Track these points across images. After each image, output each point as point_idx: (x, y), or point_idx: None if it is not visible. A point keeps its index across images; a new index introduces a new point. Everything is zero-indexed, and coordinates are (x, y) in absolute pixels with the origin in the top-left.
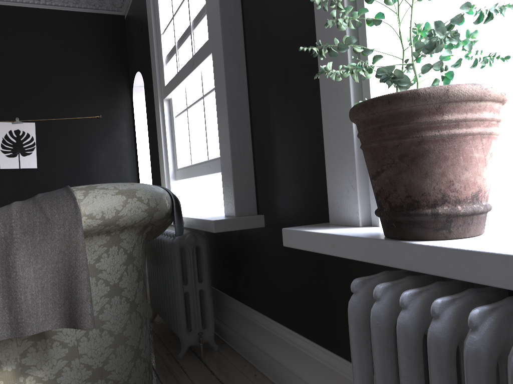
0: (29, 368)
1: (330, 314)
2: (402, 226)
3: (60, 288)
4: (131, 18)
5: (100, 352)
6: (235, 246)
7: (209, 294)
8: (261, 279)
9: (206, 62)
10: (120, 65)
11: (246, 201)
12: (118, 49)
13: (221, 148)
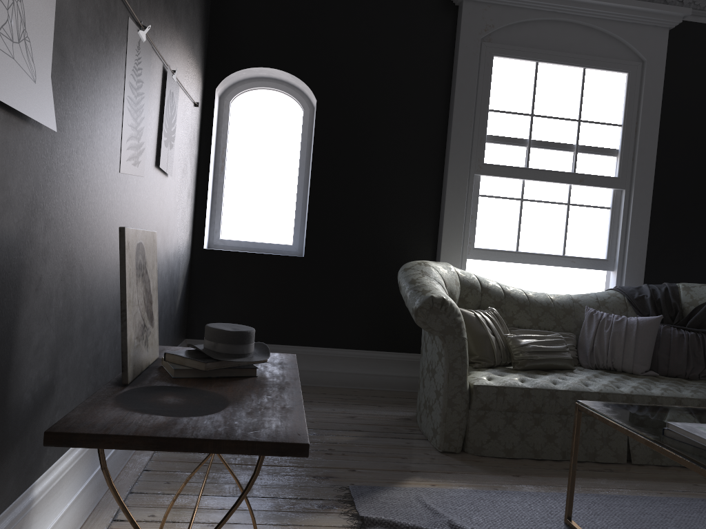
0: None
1: None
2: None
3: None
4: None
5: None
6: None
7: None
8: None
9: (599, 187)
10: (207, 26)
11: None
12: None
13: (630, 258)
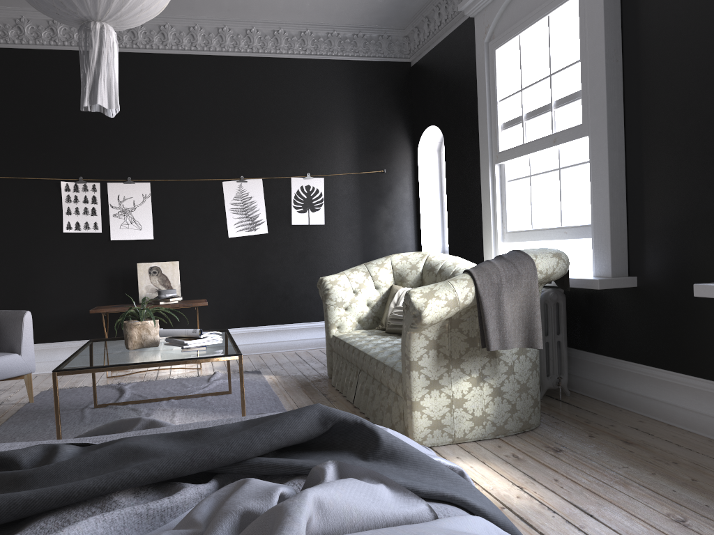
0: (485, 377)
1: (712, 352)
2: None
3: (523, 320)
4: (424, 68)
5: (525, 372)
6: (591, 304)
7: (565, 345)
8: (628, 330)
9: (573, 141)
10: (405, 115)
11: (620, 265)
12: (403, 98)
13: (595, 219)
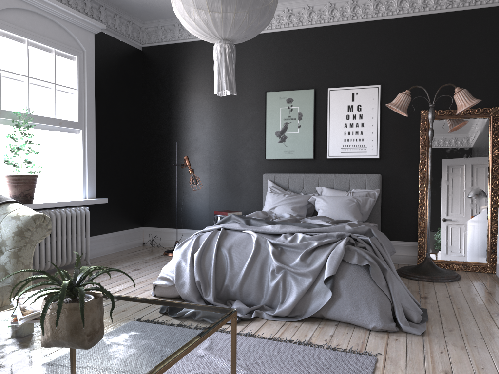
0: None
1: None
2: (31, 200)
3: None
4: None
5: None
6: None
7: None
8: None
9: None
10: None
11: None
12: None
13: None
